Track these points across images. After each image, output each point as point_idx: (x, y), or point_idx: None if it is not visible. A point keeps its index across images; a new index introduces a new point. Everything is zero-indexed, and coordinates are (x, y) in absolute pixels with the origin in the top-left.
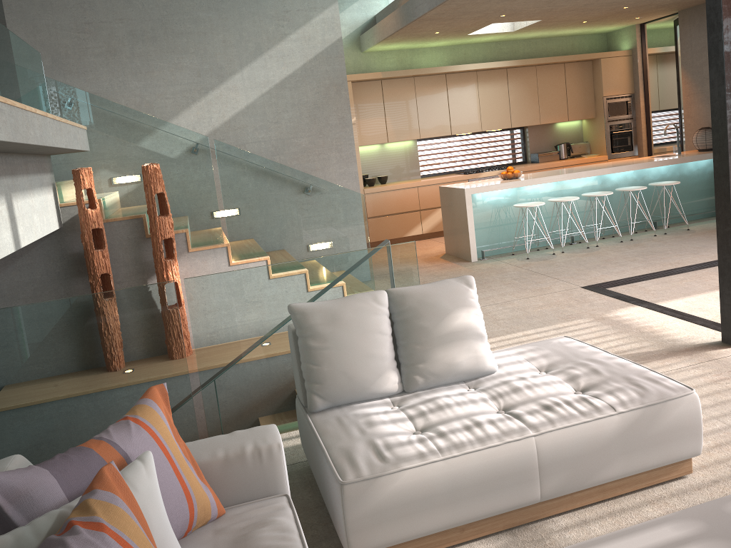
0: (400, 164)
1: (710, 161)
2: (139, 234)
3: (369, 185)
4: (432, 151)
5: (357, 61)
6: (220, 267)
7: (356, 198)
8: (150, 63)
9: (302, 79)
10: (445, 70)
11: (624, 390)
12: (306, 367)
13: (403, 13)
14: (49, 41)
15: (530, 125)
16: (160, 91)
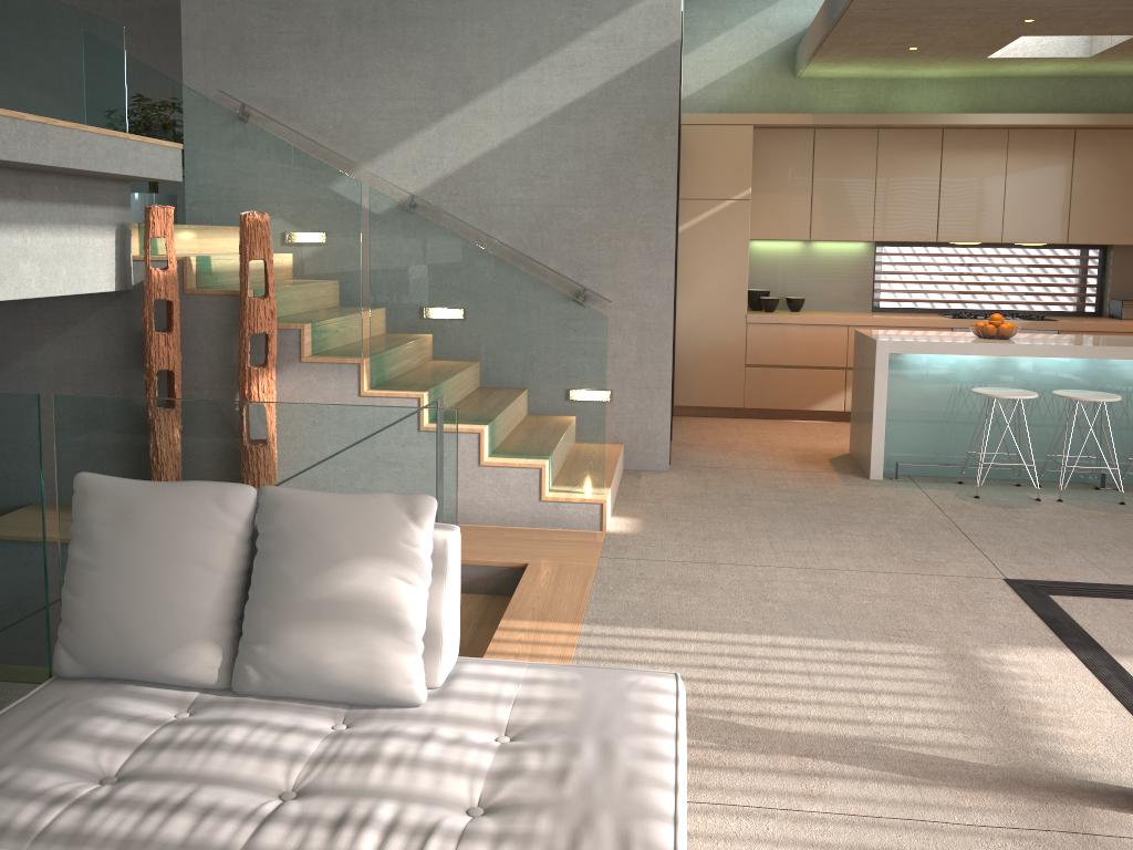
0: (835, 281)
1: None
2: (234, 320)
3: (764, 310)
4: (906, 267)
5: (784, 92)
6: (345, 396)
7: (593, 320)
8: (364, 62)
9: (599, 108)
10: (937, 122)
11: (529, 846)
12: (61, 593)
13: (829, 6)
14: (231, 19)
15: (1118, 245)
16: (373, 107)
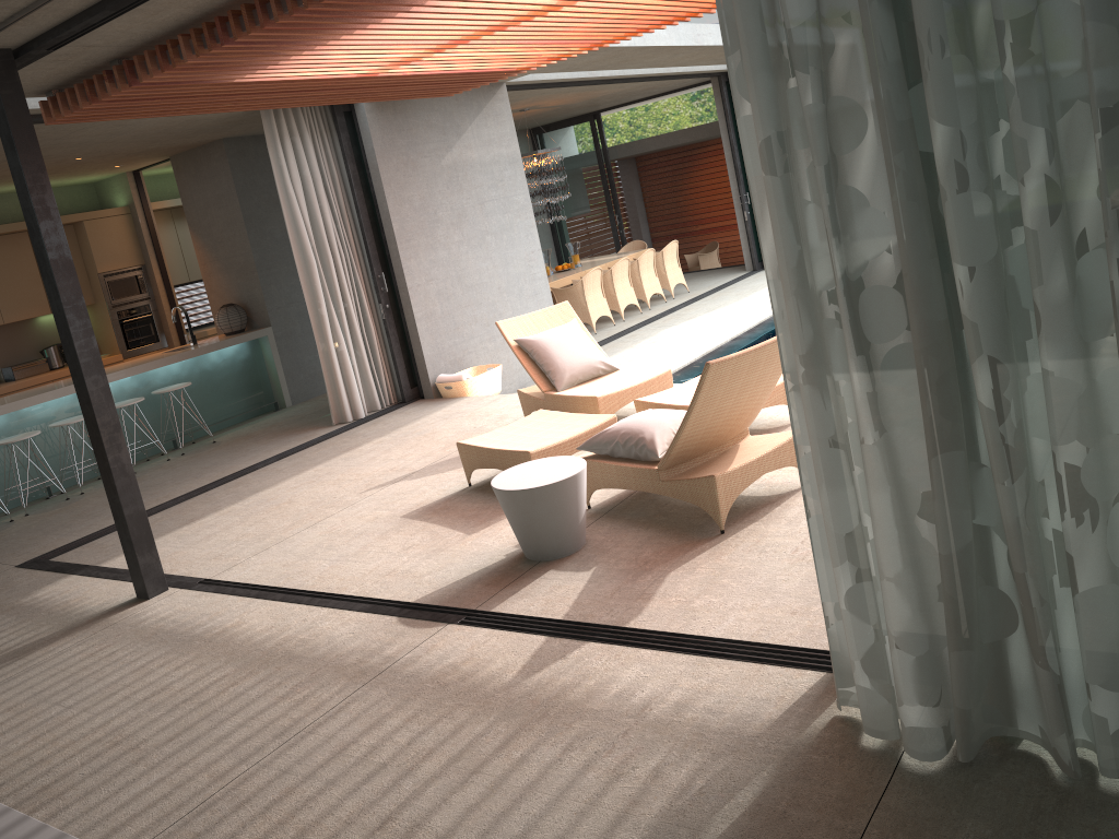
0: None
1: (239, 347)
2: None
3: None
4: None
5: None
6: None
7: None
8: None
9: None
10: None
11: None
12: None
13: None
14: None
15: None
16: None
